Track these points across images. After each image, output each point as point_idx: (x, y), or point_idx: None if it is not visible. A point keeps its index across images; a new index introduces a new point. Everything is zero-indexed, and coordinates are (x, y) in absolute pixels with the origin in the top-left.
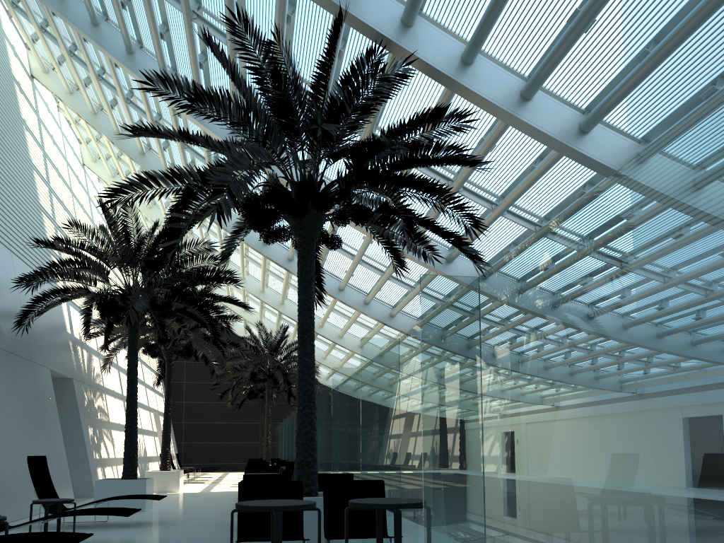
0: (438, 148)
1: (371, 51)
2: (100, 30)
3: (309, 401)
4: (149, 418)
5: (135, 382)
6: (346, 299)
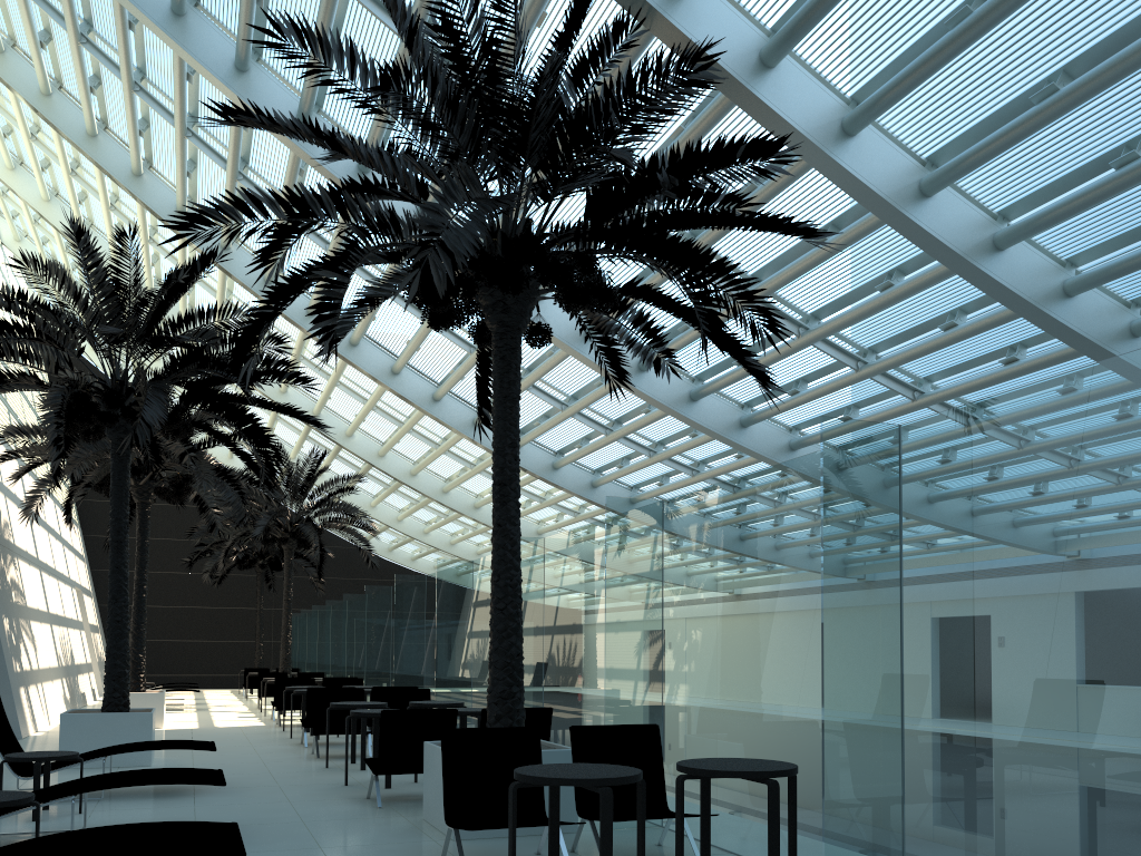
0: (711, 196)
1: (621, 24)
2: None
3: (514, 595)
4: (72, 598)
5: (125, 546)
6: (444, 416)
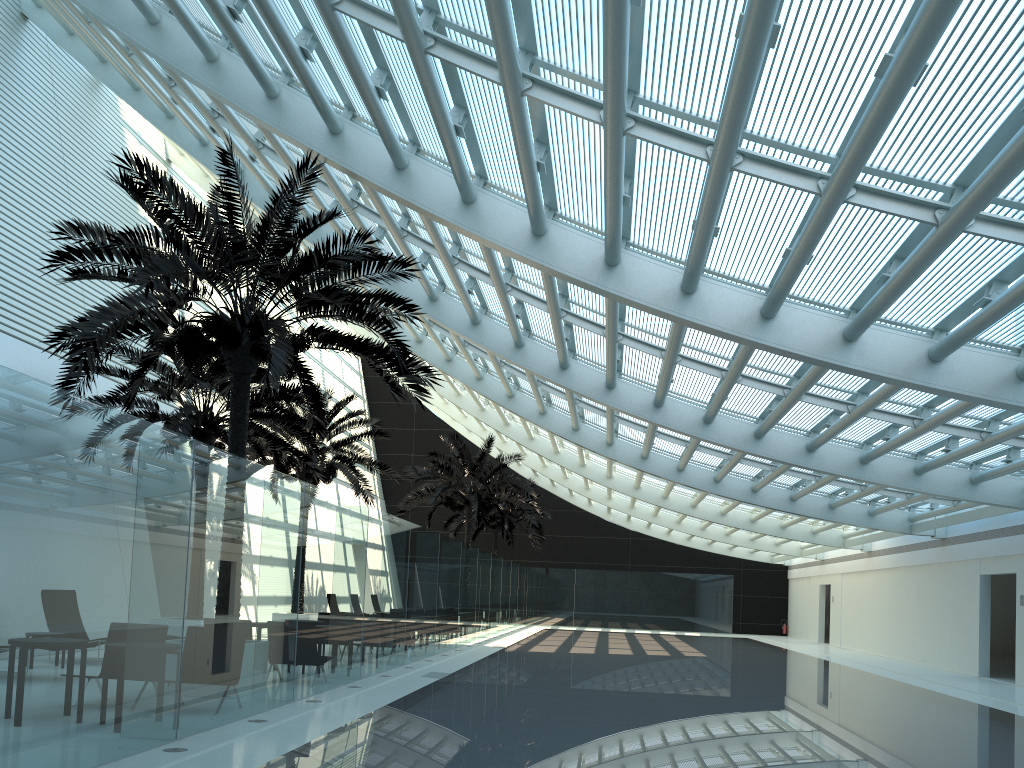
0: (383, 264)
1: (303, 164)
2: (175, 122)
3: None
4: None
5: None
6: (516, 408)
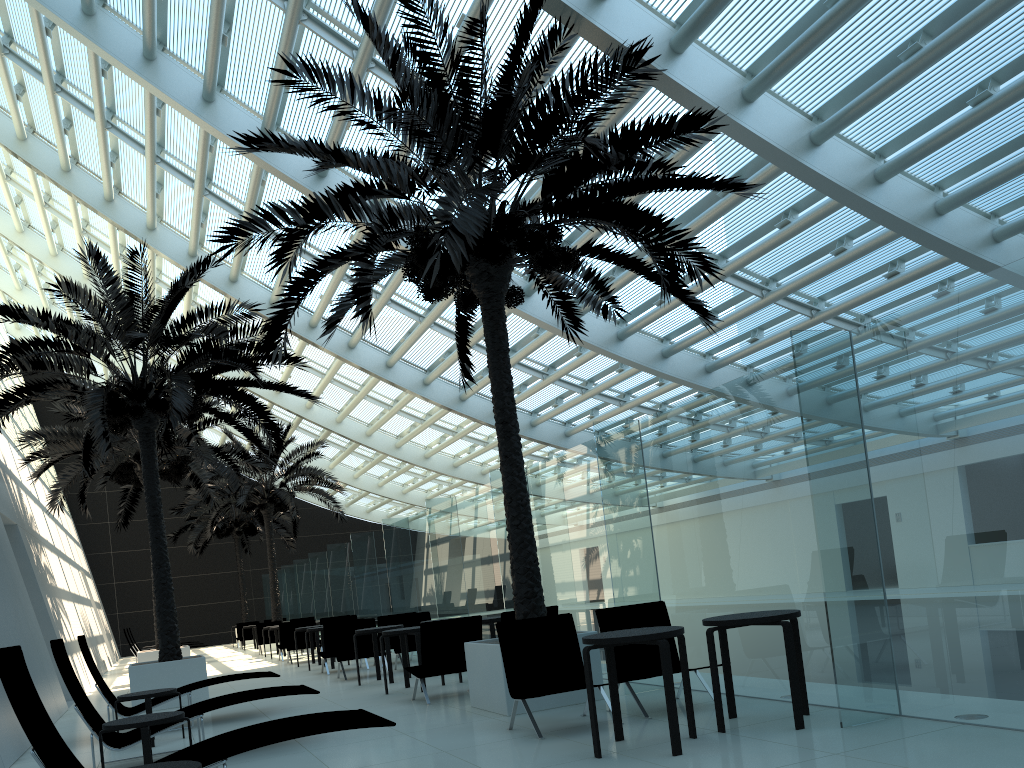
0: (641, 165)
1: (555, 31)
2: None
3: (525, 512)
4: (80, 579)
5: (161, 518)
6: (397, 379)
